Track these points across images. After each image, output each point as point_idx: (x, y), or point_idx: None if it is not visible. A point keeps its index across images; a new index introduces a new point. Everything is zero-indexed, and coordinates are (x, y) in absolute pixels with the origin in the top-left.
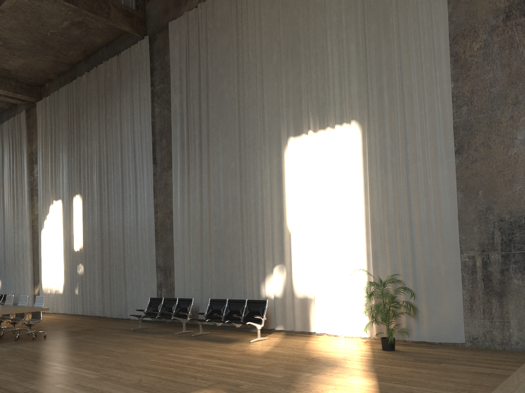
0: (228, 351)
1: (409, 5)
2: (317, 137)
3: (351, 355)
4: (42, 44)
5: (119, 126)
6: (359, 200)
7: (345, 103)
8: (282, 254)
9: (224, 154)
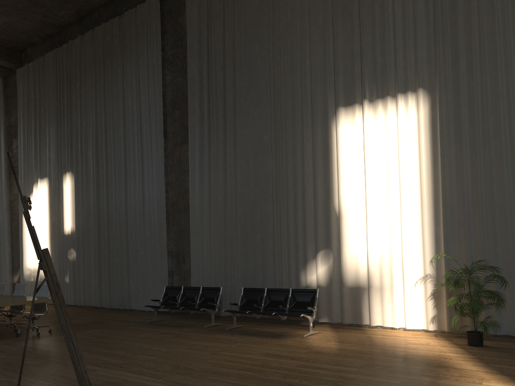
0: (291, 348)
1: None
2: (373, 108)
3: (443, 352)
4: (31, 0)
5: (122, 95)
6: (426, 178)
7: (410, 69)
8: (327, 238)
9: (255, 127)
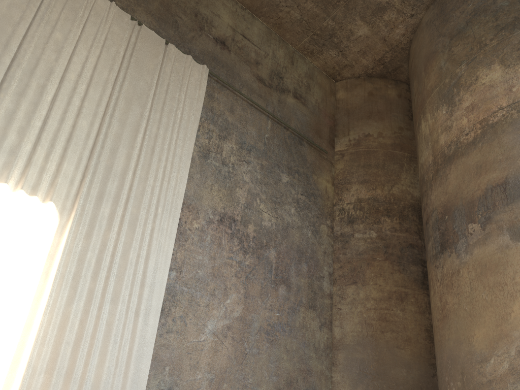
0: None
1: (159, 143)
2: None
3: None
4: None
5: None
6: (17, 317)
7: (48, 174)
8: None
9: None
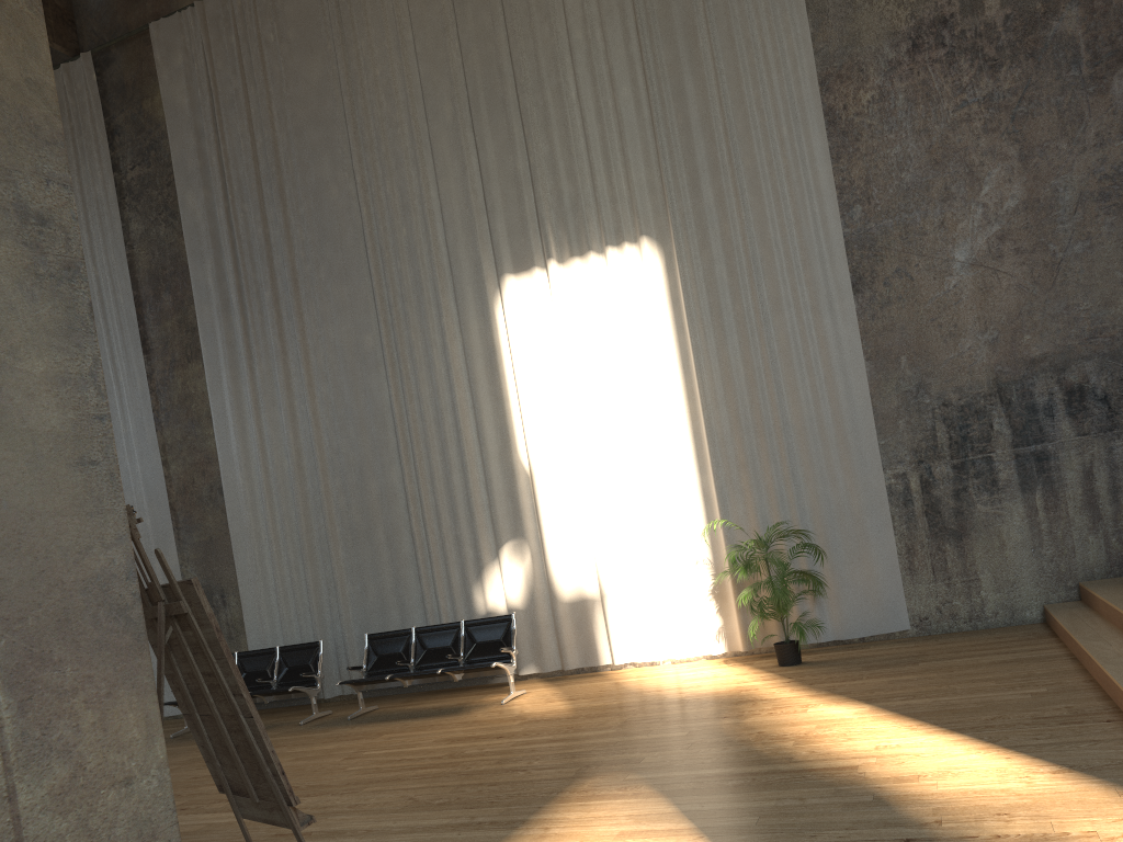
0: (489, 723)
1: (734, 15)
2: (568, 274)
3: (743, 683)
4: None
5: None
6: (675, 392)
7: (623, 202)
8: (516, 518)
9: (344, 320)
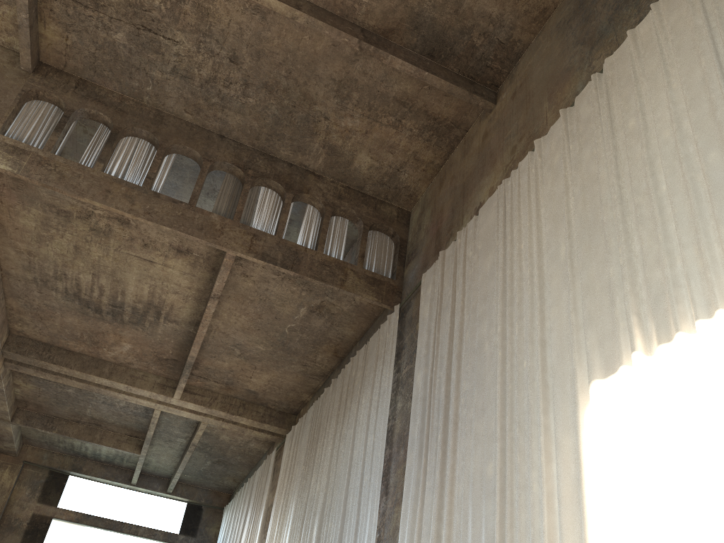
0: None
1: None
2: (657, 366)
3: None
4: (283, 348)
5: (351, 440)
6: None
7: (715, 267)
8: None
9: (477, 451)
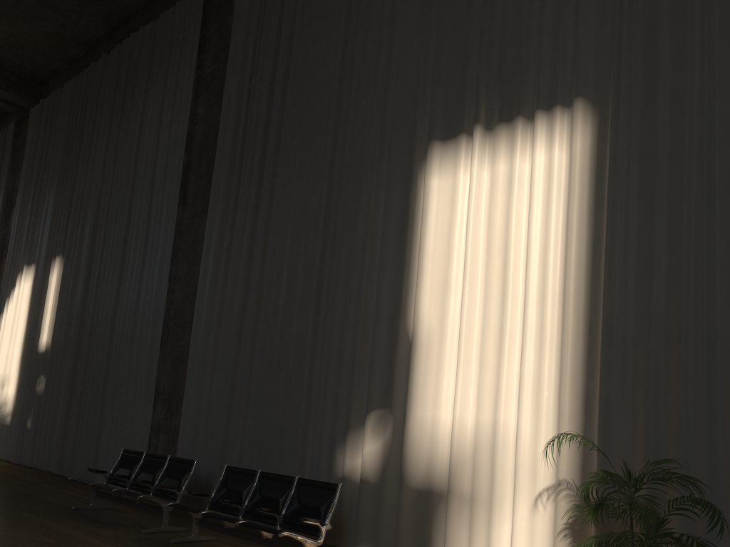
0: None
1: None
2: (492, 141)
3: None
4: None
5: (137, 137)
6: (577, 275)
7: (564, 63)
8: (388, 387)
9: (301, 181)
